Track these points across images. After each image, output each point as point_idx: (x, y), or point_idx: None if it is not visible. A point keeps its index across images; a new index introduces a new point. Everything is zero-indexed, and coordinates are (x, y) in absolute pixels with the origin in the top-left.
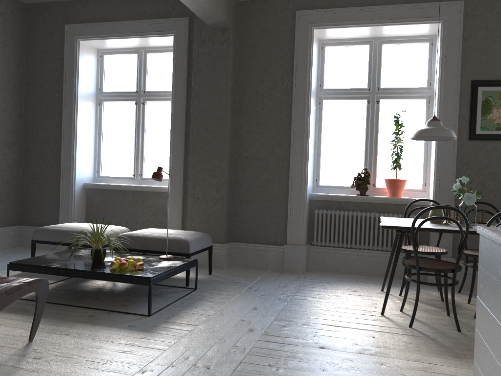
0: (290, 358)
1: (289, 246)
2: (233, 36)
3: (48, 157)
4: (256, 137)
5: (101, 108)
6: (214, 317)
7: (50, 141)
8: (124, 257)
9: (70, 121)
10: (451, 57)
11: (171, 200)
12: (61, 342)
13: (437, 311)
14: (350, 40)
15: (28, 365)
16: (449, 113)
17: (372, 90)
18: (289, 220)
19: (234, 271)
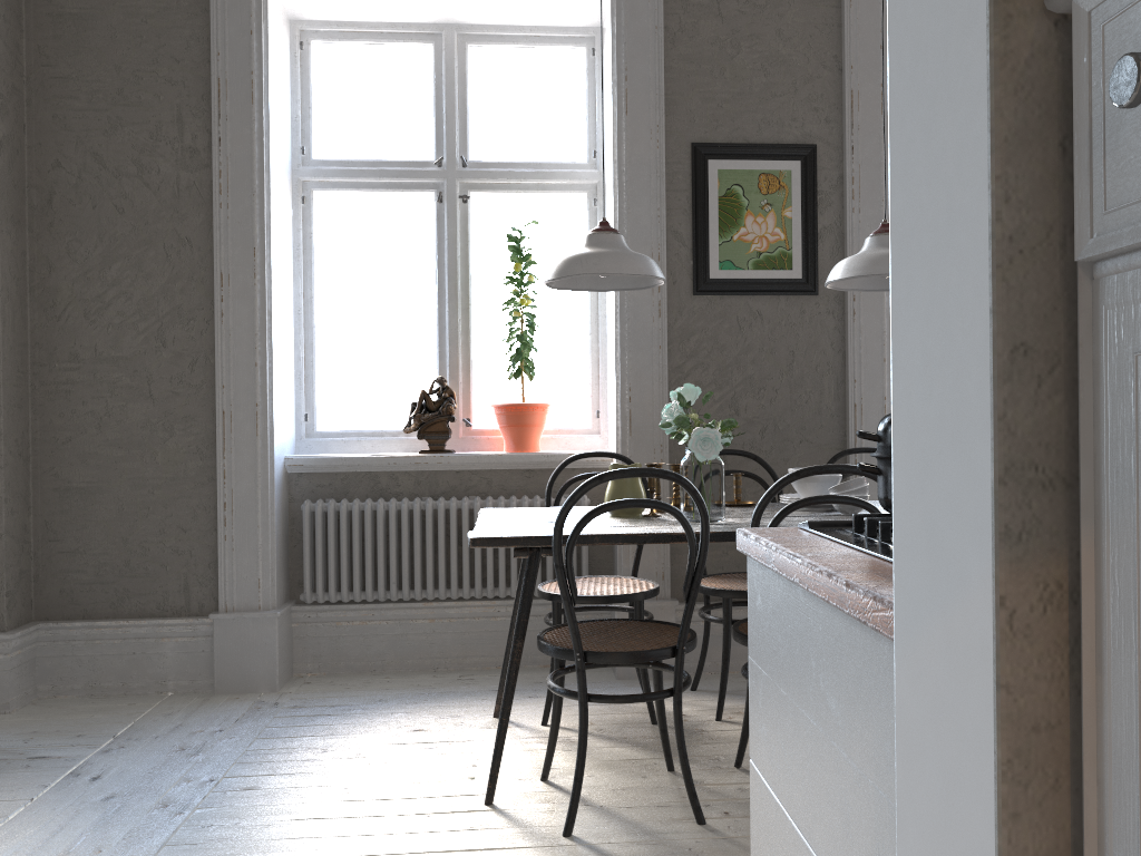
0: None
1: (227, 615)
2: None
3: None
4: (104, 297)
5: None
6: None
7: None
8: None
9: None
10: (641, 80)
11: None
12: None
13: (641, 761)
14: (379, 28)
15: None
16: (644, 225)
17: (448, 166)
18: (225, 539)
19: (45, 717)
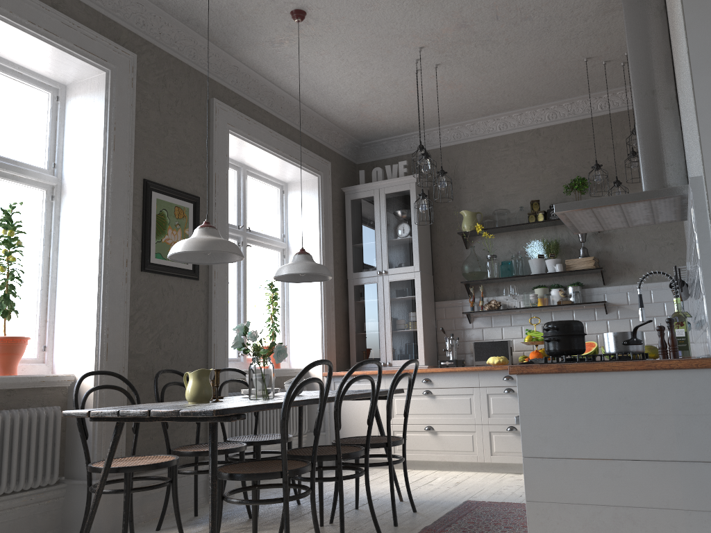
0: None
1: None
2: None
3: None
4: None
5: None
6: None
7: None
8: None
9: None
10: (123, 132)
11: None
12: None
13: None
14: None
15: None
16: (120, 222)
17: None
18: None
19: None
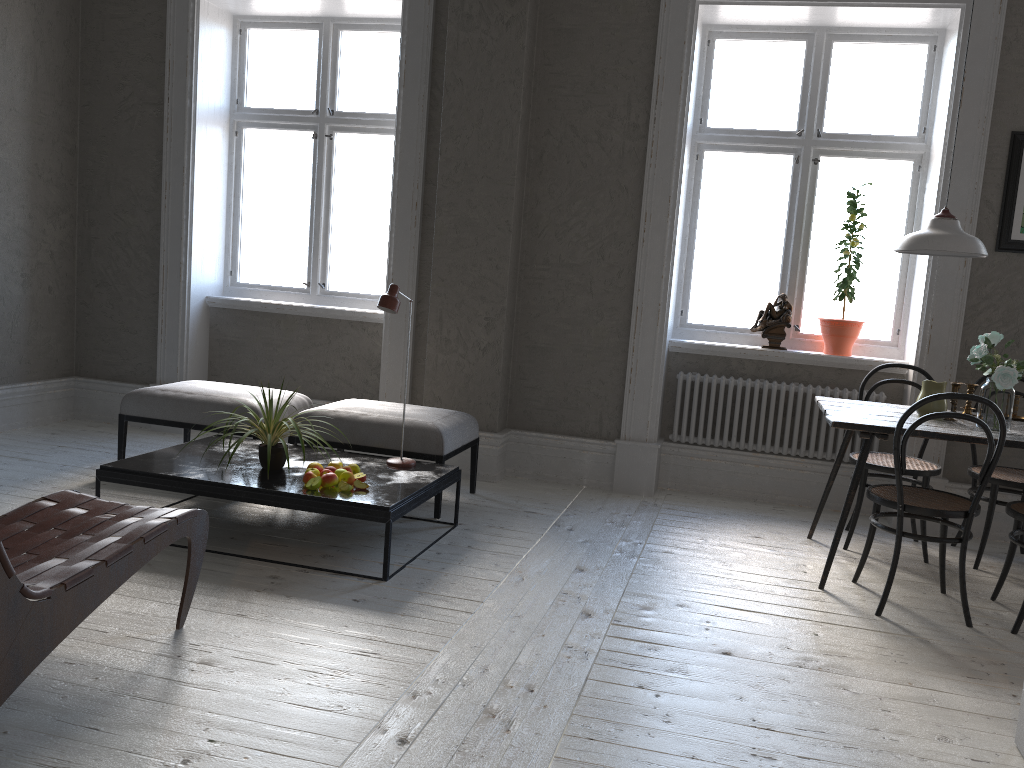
0: (674, 673)
1: (626, 442)
2: (531, 10)
3: (132, 241)
4: (568, 223)
5: (239, 142)
6: (508, 585)
7: (137, 207)
8: (318, 459)
9: (180, 168)
10: (977, 80)
11: (390, 342)
12: (239, 632)
13: (920, 584)
14: (767, 30)
15: (195, 677)
16: (962, 195)
17: (806, 136)
18: (629, 392)
19: (517, 488)
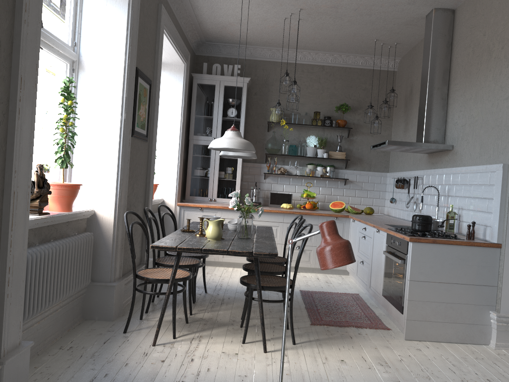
0: None
1: (13, 356)
2: None
3: None
4: None
5: None
6: None
7: None
8: None
9: None
10: (134, 31)
11: None
12: None
13: (229, 329)
14: None
15: None
16: (129, 101)
17: None
18: (7, 297)
19: None
